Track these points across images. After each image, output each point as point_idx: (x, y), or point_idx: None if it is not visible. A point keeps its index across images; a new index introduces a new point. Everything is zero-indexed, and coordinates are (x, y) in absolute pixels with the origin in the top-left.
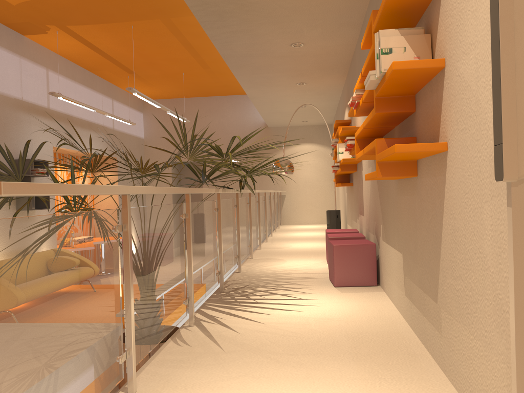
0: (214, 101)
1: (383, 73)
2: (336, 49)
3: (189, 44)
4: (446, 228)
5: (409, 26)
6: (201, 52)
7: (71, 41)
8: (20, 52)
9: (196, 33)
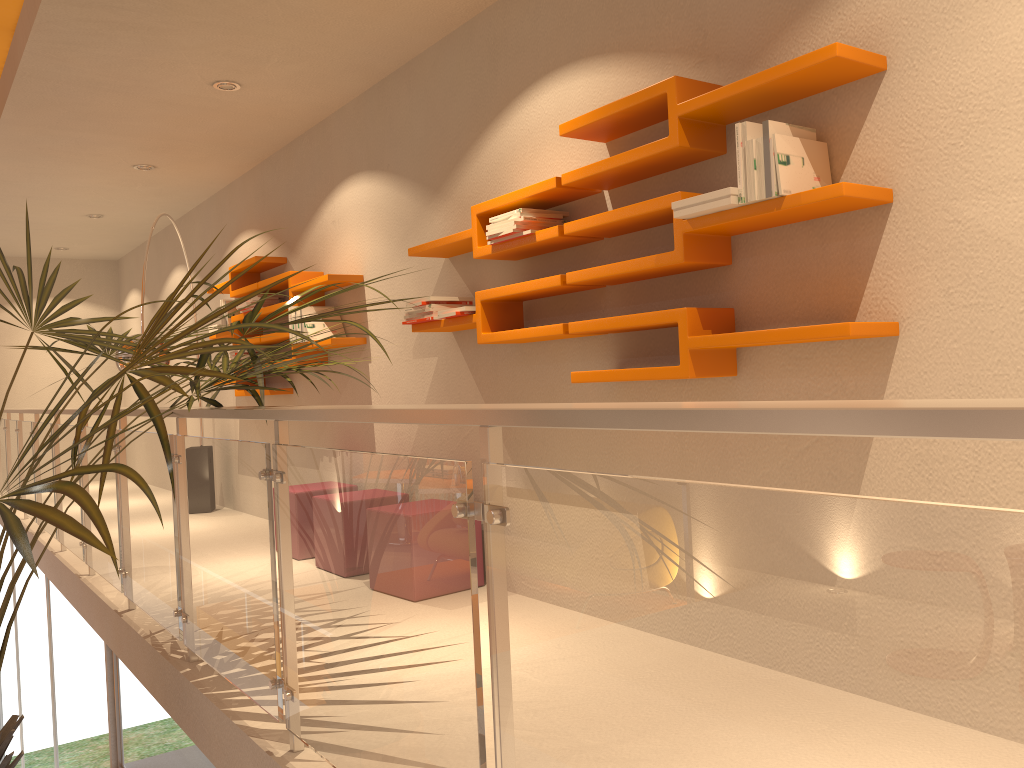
0: None
1: (774, 197)
2: (292, 110)
3: None
4: (887, 460)
5: (734, 118)
6: None
7: None
8: None
9: None
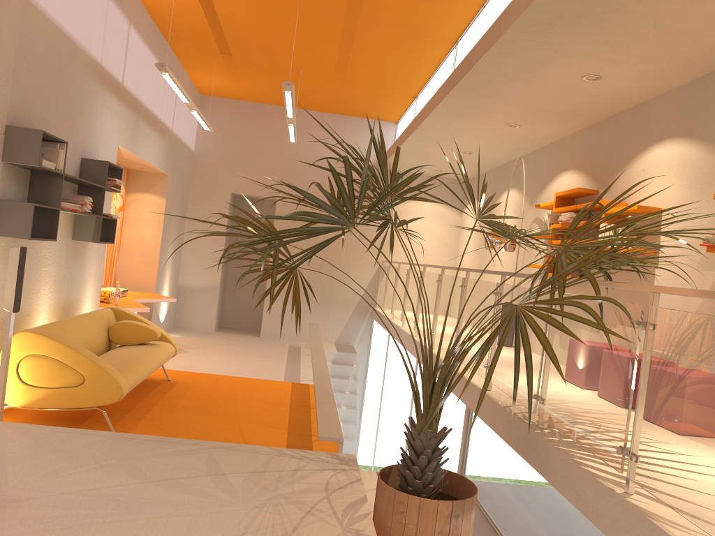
0: (307, 117)
1: None
2: (628, 94)
3: (353, 34)
4: None
5: None
6: (357, 48)
7: None
8: None
9: (378, 22)
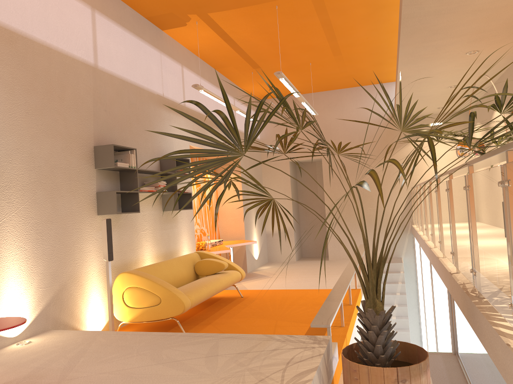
0: (332, 95)
1: None
2: None
3: (330, 24)
4: None
5: None
6: (339, 34)
7: (207, 33)
8: (160, 47)
9: (342, 9)
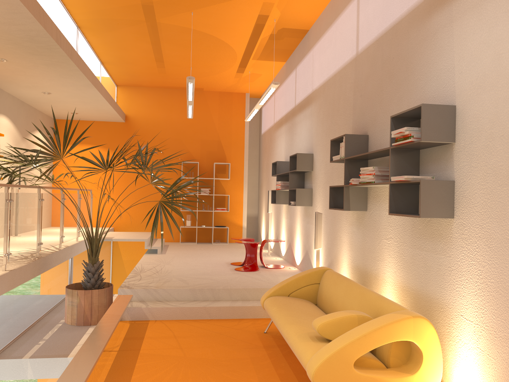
0: None
1: None
2: None
3: None
4: None
5: None
6: None
7: None
8: None
9: None
